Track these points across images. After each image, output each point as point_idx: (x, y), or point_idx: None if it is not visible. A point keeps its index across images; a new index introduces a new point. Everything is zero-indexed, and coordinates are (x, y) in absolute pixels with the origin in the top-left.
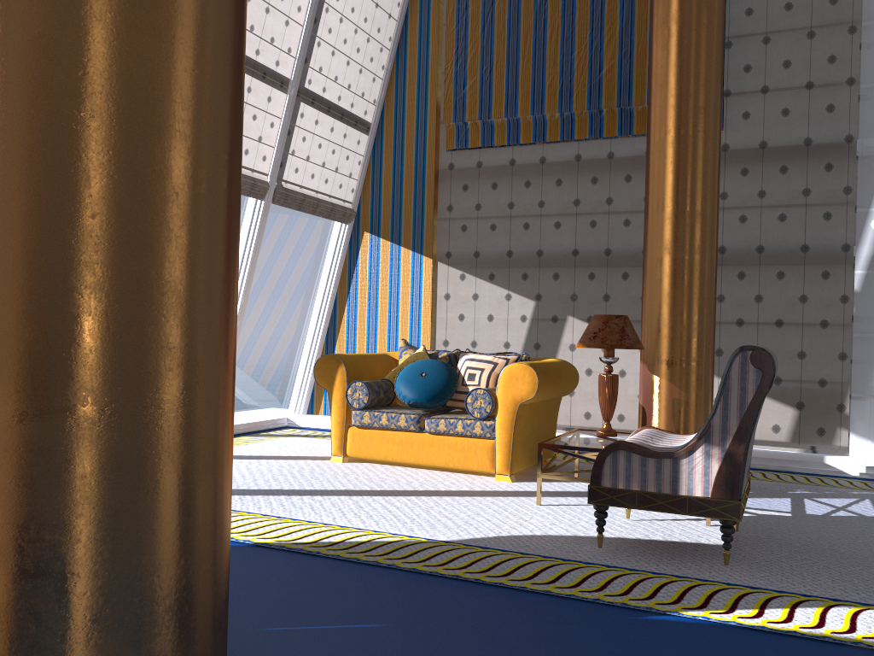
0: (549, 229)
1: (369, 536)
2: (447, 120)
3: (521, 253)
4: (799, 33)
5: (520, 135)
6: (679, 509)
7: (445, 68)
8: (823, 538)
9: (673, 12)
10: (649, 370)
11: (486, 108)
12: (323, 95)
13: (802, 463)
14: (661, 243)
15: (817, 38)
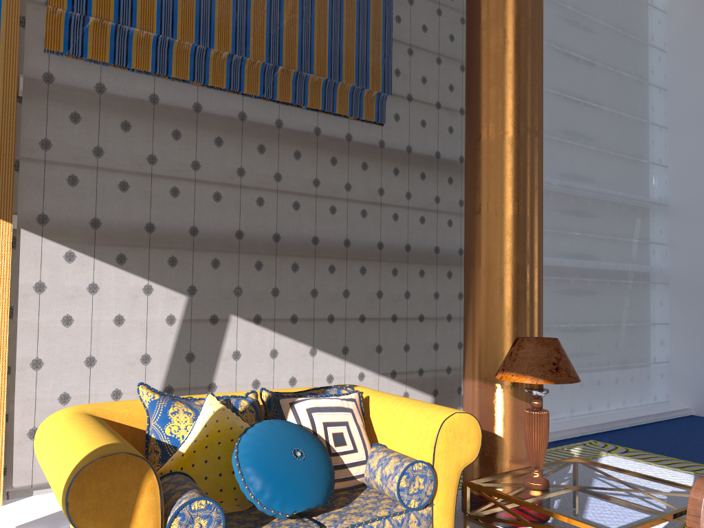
0: (206, 200)
1: None
2: (57, 2)
3: (168, 228)
4: (431, 56)
5: (172, 65)
6: None
7: None
8: None
9: (527, 2)
10: (510, 393)
11: (128, 9)
12: None
13: None
14: (521, 251)
15: (442, 66)
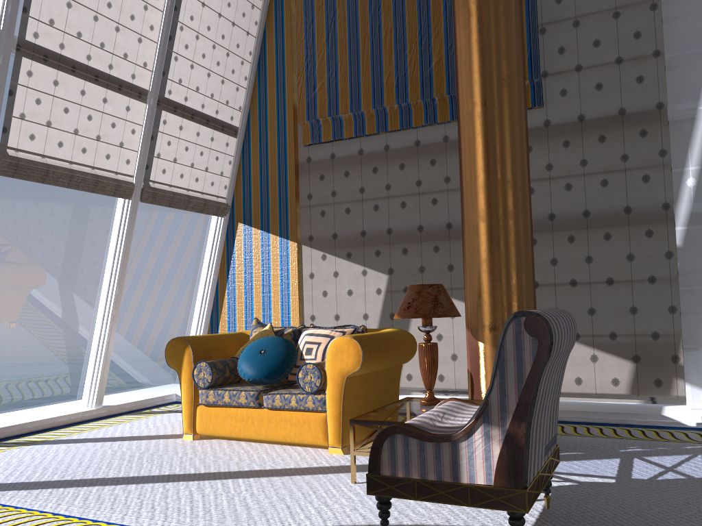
0: (396, 209)
1: None
2: (302, 118)
3: (373, 232)
4: (605, 15)
5: (365, 127)
6: (461, 500)
7: (298, 74)
8: (642, 512)
9: None
10: (473, 335)
11: (334, 105)
12: (186, 103)
13: (640, 415)
14: (475, 212)
15: (622, 17)
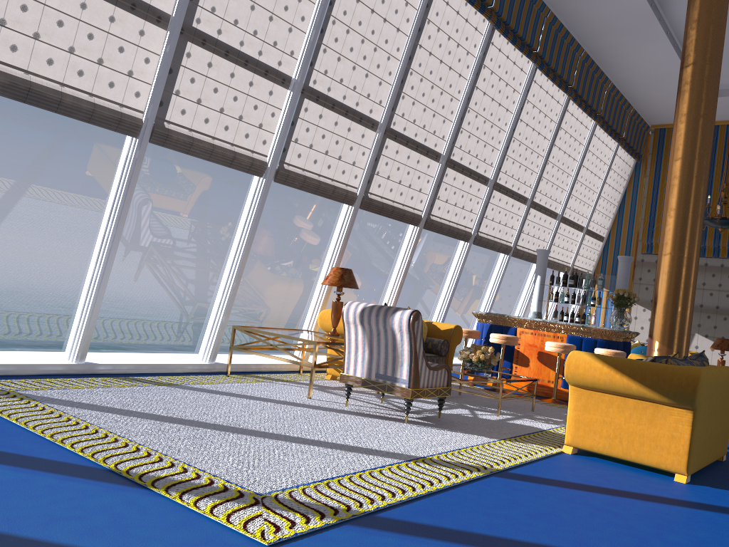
0: None
1: None
2: (643, 240)
3: None
4: None
5: None
6: None
7: (644, 218)
8: None
9: None
10: None
11: None
12: (592, 230)
13: None
14: None
15: None
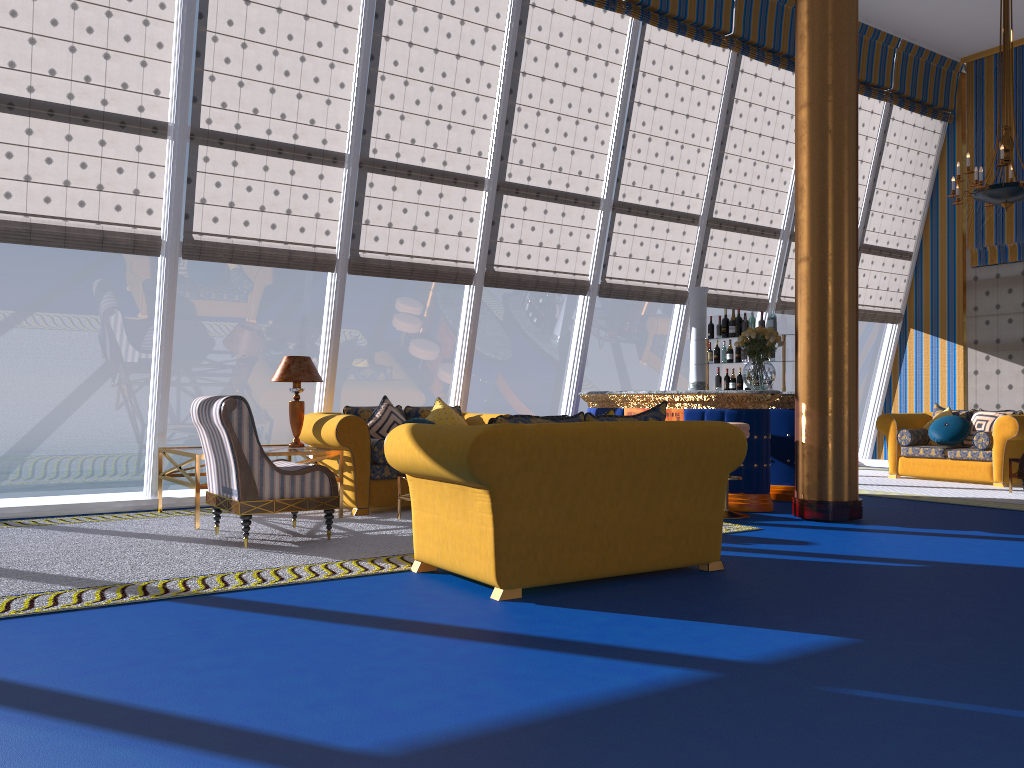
0: None
1: (906, 494)
2: (970, 246)
3: None
4: None
5: None
6: None
7: (967, 210)
8: None
9: None
10: None
11: (1000, 236)
12: (876, 244)
13: None
14: None
15: None
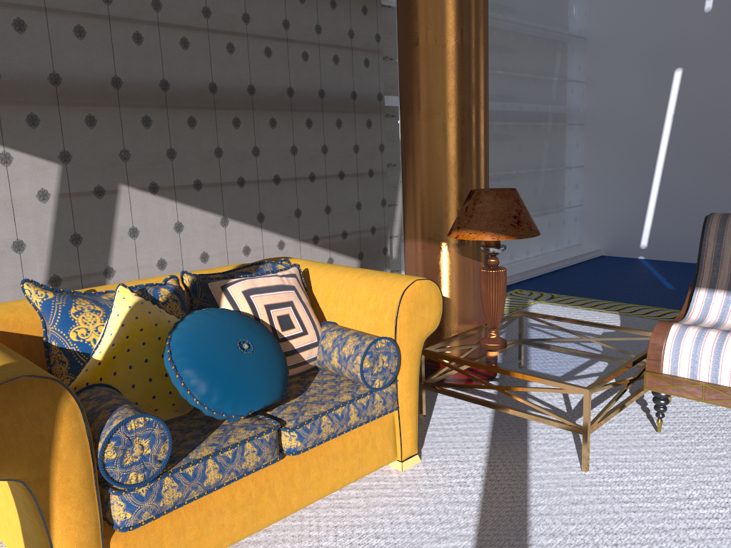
0: (65, 37)
1: None
2: None
3: (19, 76)
4: None
5: None
6: None
7: None
8: None
9: None
10: (458, 251)
11: None
12: None
13: None
14: (468, 90)
15: None
